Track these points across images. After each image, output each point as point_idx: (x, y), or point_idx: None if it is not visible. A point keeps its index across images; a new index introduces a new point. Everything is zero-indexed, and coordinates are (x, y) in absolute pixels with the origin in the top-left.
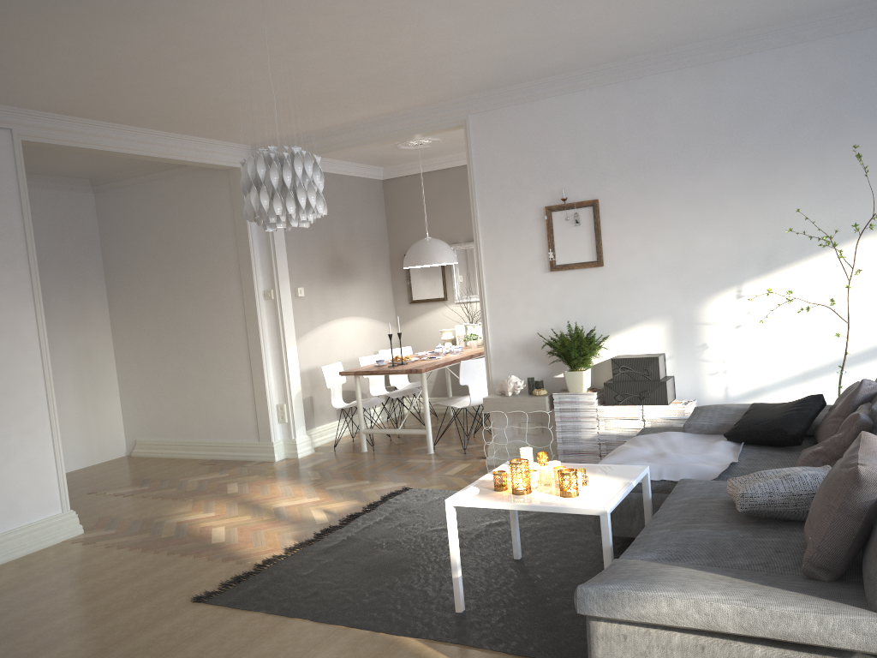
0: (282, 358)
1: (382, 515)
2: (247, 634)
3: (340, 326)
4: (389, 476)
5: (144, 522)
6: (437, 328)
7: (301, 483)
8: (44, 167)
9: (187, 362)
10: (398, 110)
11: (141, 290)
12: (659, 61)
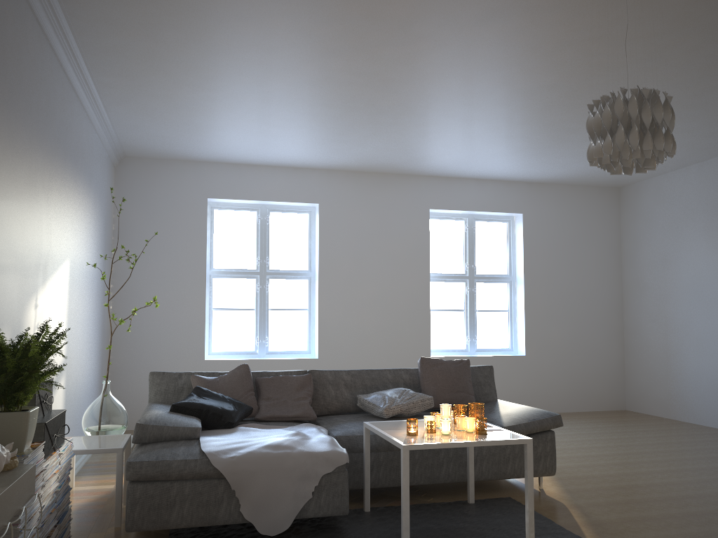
0: None
1: None
2: None
3: None
4: None
5: None
6: None
7: None
8: None
9: None
10: None
11: None
12: None
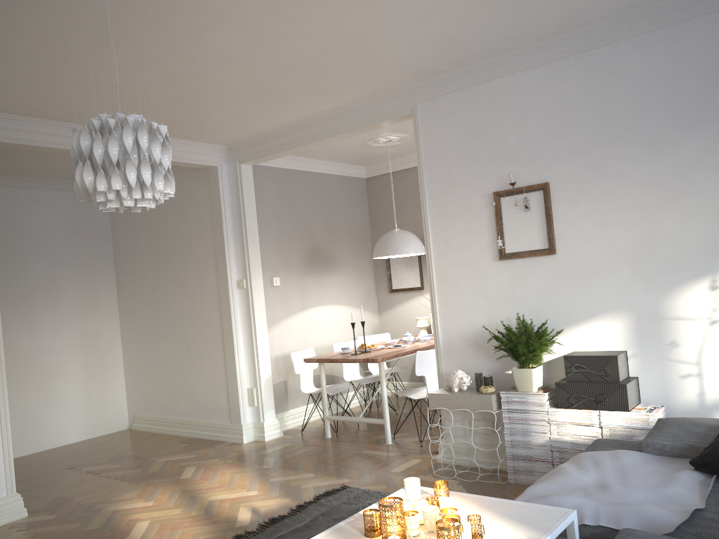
0: (252, 344)
1: (304, 521)
2: None
3: (318, 313)
4: (335, 470)
5: (86, 507)
6: (414, 316)
7: (251, 472)
8: (54, 171)
9: (175, 346)
10: (350, 103)
11: (141, 279)
12: (612, 28)
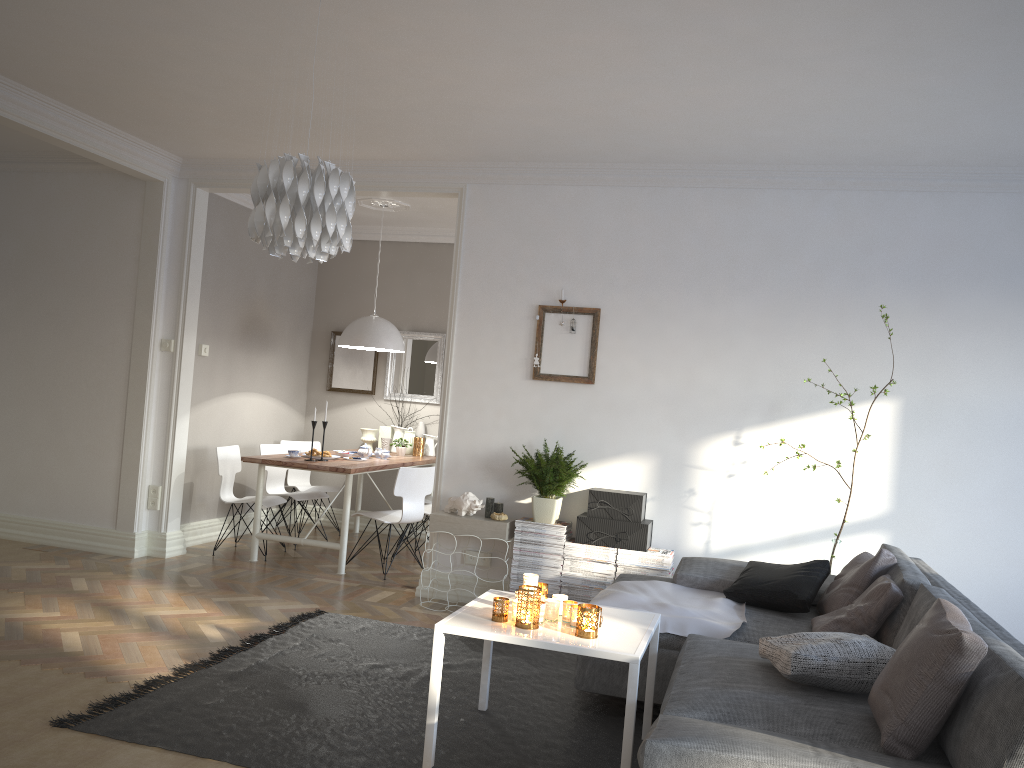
0: (168, 428)
1: (296, 640)
2: None
3: (242, 401)
4: (294, 595)
5: None
6: (356, 425)
7: (177, 589)
8: None
9: (33, 413)
10: (384, 159)
11: None
12: (692, 174)
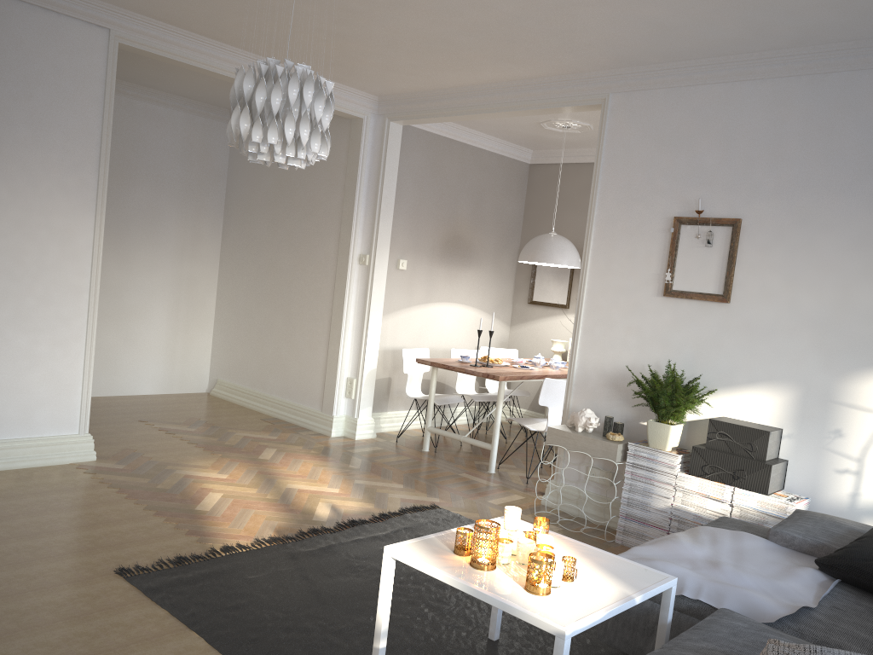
0: (362, 330)
1: (385, 530)
2: (130, 634)
3: (442, 310)
4: (427, 486)
5: (157, 465)
6: (551, 337)
7: (335, 468)
8: (178, 87)
9: (276, 313)
10: (532, 77)
11: (251, 230)
12: (860, 53)
